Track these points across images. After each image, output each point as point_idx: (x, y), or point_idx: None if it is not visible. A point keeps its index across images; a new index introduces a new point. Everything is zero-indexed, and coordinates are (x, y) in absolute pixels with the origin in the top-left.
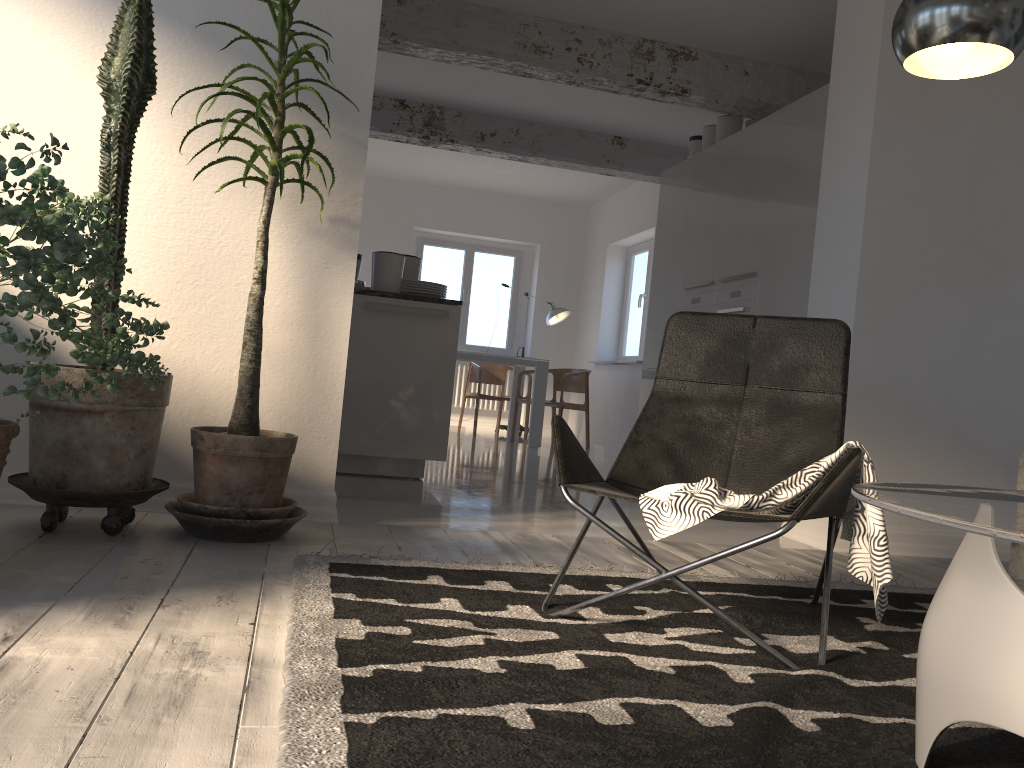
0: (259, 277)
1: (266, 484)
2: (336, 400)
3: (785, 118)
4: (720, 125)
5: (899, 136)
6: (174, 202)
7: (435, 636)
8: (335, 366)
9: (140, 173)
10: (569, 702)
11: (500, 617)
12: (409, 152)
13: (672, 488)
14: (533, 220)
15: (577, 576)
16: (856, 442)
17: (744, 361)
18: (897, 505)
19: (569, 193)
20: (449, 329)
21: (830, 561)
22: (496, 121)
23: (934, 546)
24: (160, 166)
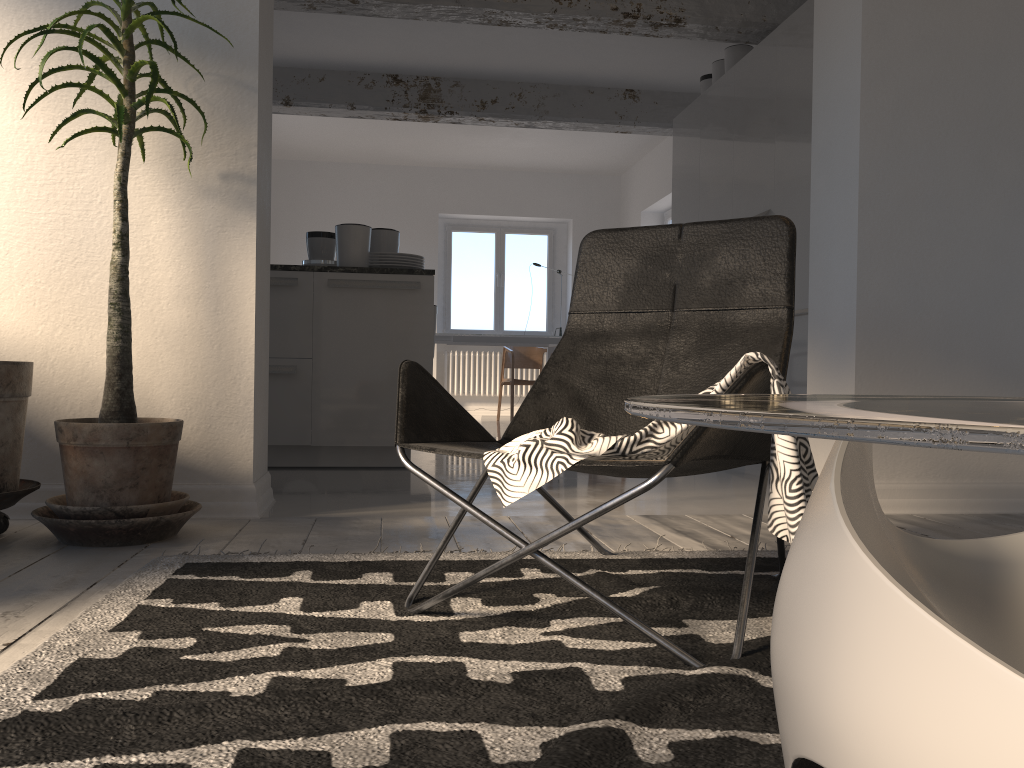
0: (118, 242)
1: (140, 478)
2: (246, 380)
3: (787, 32)
4: (728, 57)
5: (896, 17)
6: (44, 172)
7: (221, 648)
8: (242, 341)
9: (3, 143)
10: (317, 735)
11: (338, 618)
12: (420, 134)
13: (530, 437)
14: (563, 194)
15: (491, 561)
16: (757, 353)
17: (670, 281)
18: (632, 400)
19: (596, 161)
20: (423, 301)
21: (758, 519)
22: (496, 87)
23: (980, 500)
24: (25, 134)
